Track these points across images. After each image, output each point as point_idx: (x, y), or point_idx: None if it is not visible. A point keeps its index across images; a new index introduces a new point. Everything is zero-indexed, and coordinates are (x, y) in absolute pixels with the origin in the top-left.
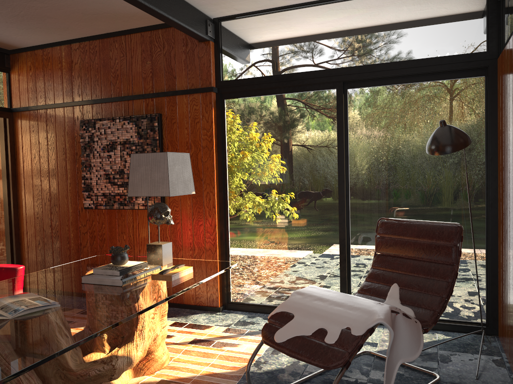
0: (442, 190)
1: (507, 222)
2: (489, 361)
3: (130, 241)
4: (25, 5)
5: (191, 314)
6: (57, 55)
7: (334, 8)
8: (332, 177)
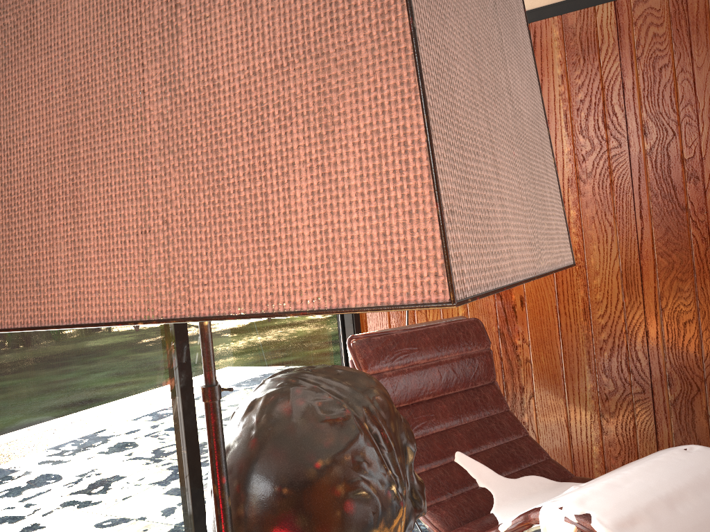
0: None
1: (450, 311)
2: None
3: None
4: None
5: None
6: None
7: None
8: None
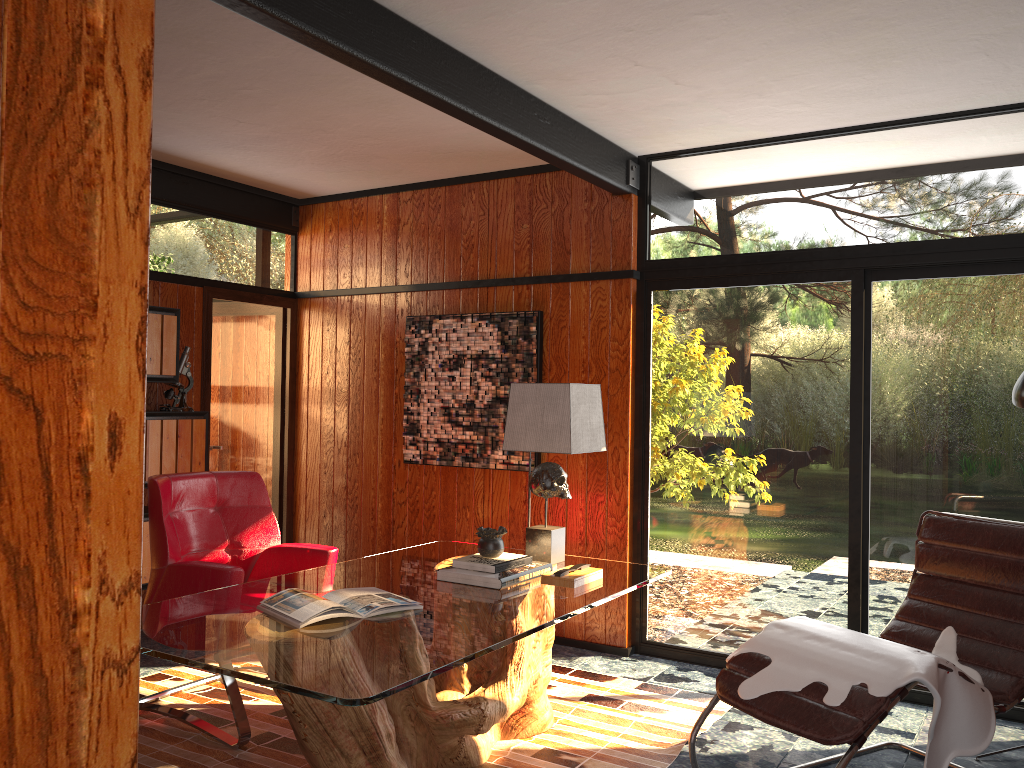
0: None
1: None
2: None
3: (477, 522)
4: (349, 143)
5: (578, 655)
6: (376, 210)
7: (852, 143)
8: (839, 434)
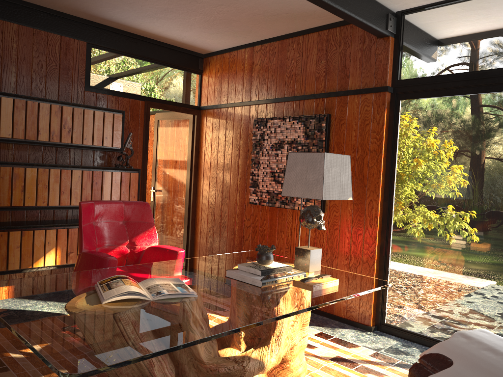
0: None
1: None
2: None
3: (287, 240)
4: (214, 10)
5: (339, 327)
6: (241, 57)
7: None
8: None
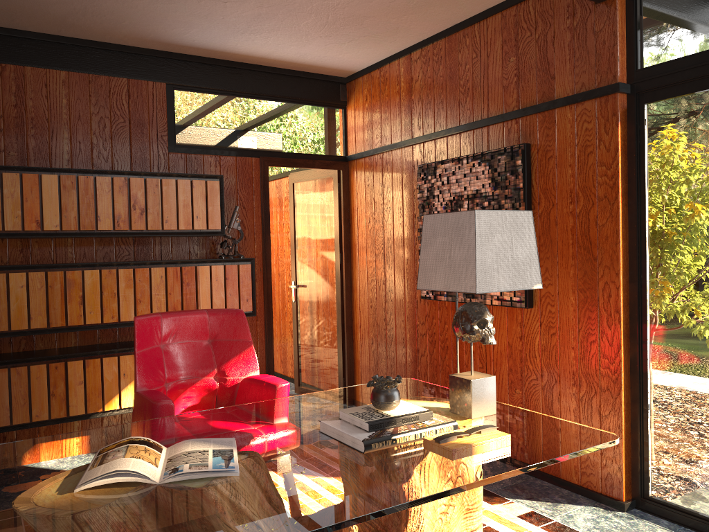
0: None
1: None
2: None
3: (481, 355)
4: (327, 5)
5: (568, 502)
6: (395, 74)
7: None
8: None
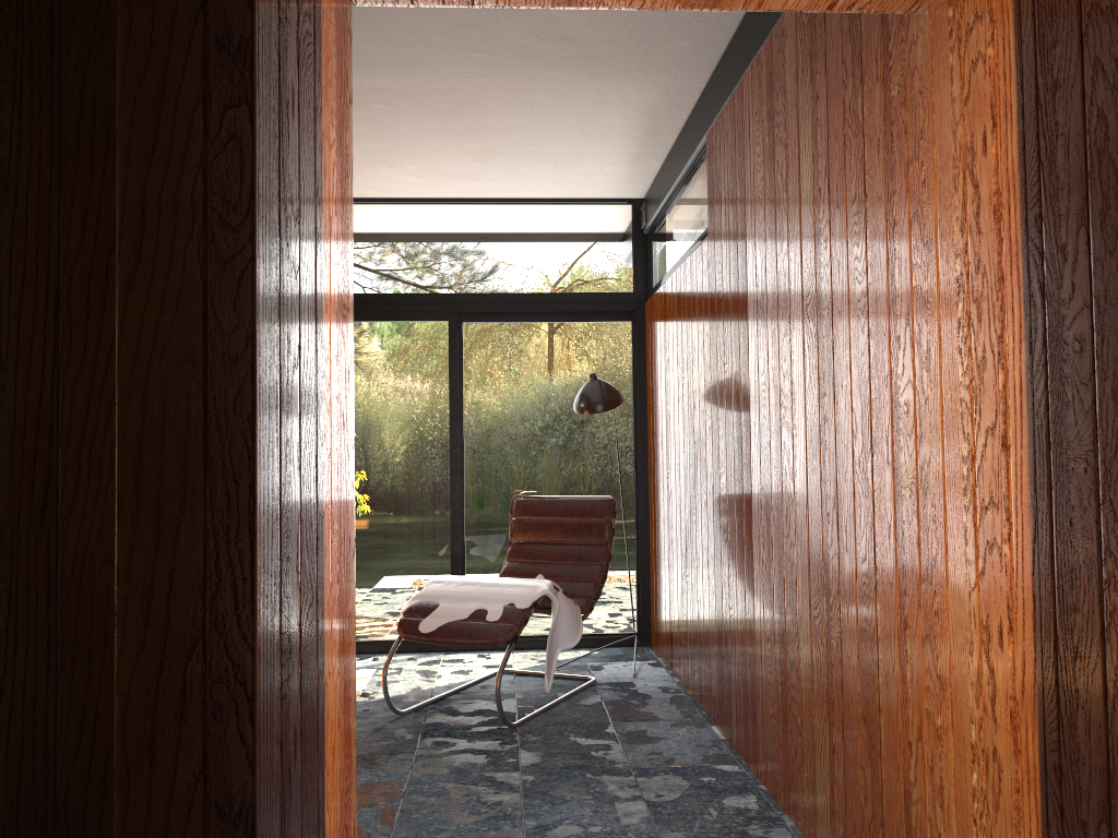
0: (584, 462)
1: (661, 496)
2: (645, 664)
3: None
4: None
5: None
6: None
7: (447, 211)
8: (441, 444)
